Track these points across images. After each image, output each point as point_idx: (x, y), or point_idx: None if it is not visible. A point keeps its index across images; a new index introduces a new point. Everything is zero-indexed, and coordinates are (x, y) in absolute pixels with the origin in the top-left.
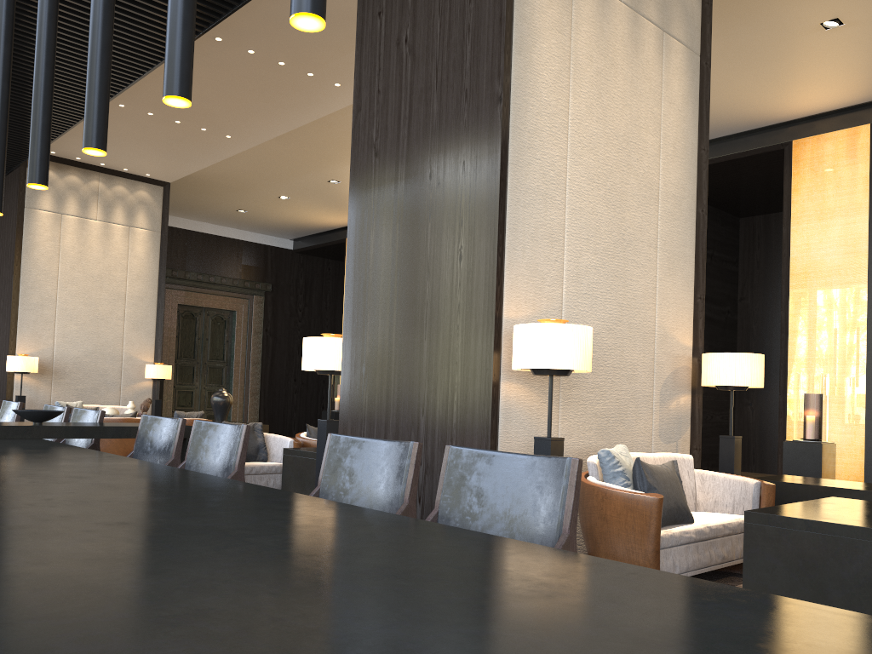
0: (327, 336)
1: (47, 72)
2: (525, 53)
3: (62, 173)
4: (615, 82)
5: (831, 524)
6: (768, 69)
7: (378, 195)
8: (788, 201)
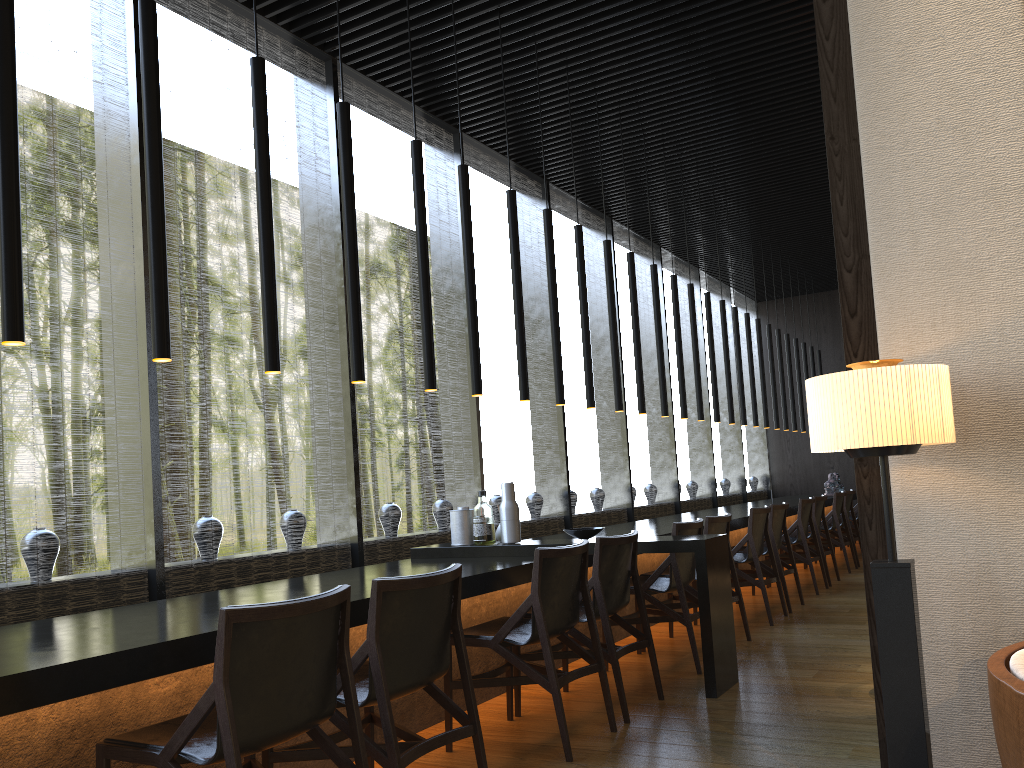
0: None
1: (349, 300)
2: None
3: None
4: None
5: None
6: None
7: None
8: None
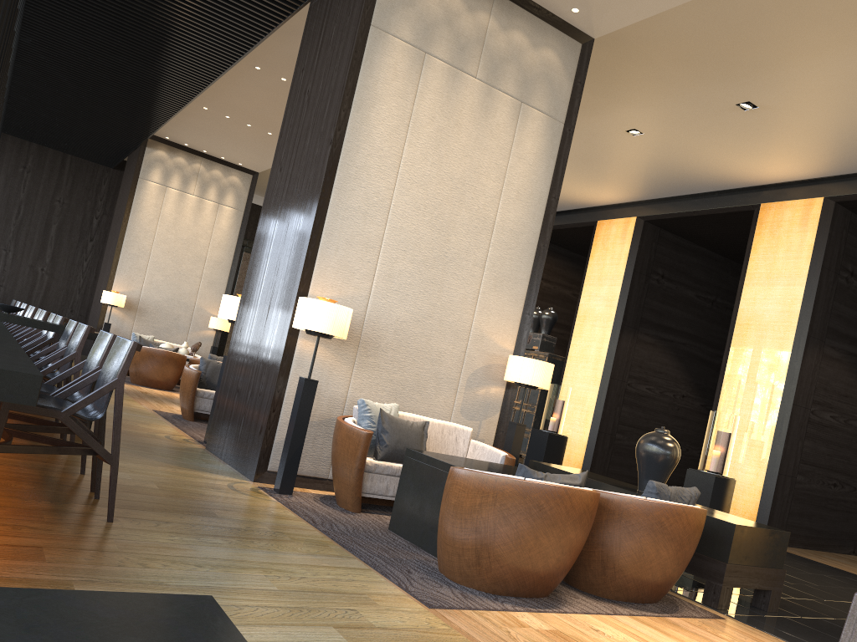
0: (239, 296)
1: None
2: (363, 111)
3: (172, 154)
4: (457, 137)
5: (436, 460)
6: (713, 137)
7: (275, 199)
8: (748, 257)
